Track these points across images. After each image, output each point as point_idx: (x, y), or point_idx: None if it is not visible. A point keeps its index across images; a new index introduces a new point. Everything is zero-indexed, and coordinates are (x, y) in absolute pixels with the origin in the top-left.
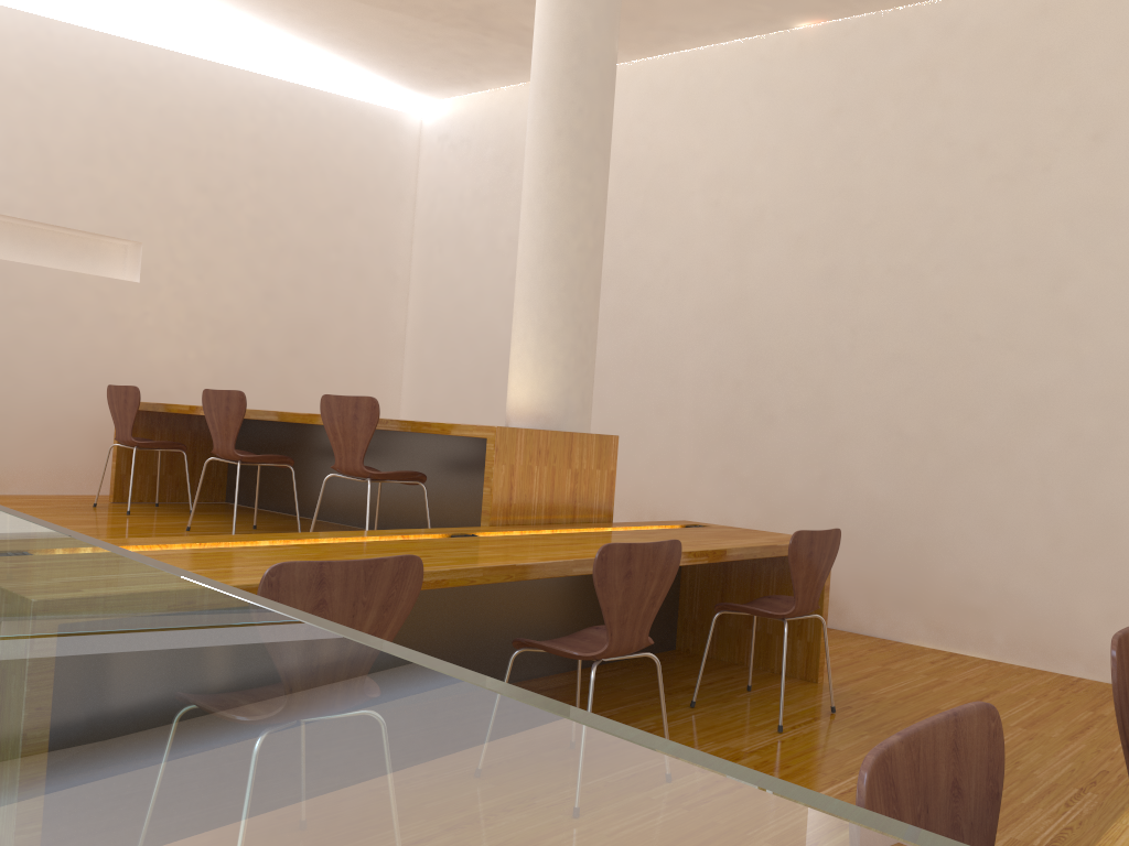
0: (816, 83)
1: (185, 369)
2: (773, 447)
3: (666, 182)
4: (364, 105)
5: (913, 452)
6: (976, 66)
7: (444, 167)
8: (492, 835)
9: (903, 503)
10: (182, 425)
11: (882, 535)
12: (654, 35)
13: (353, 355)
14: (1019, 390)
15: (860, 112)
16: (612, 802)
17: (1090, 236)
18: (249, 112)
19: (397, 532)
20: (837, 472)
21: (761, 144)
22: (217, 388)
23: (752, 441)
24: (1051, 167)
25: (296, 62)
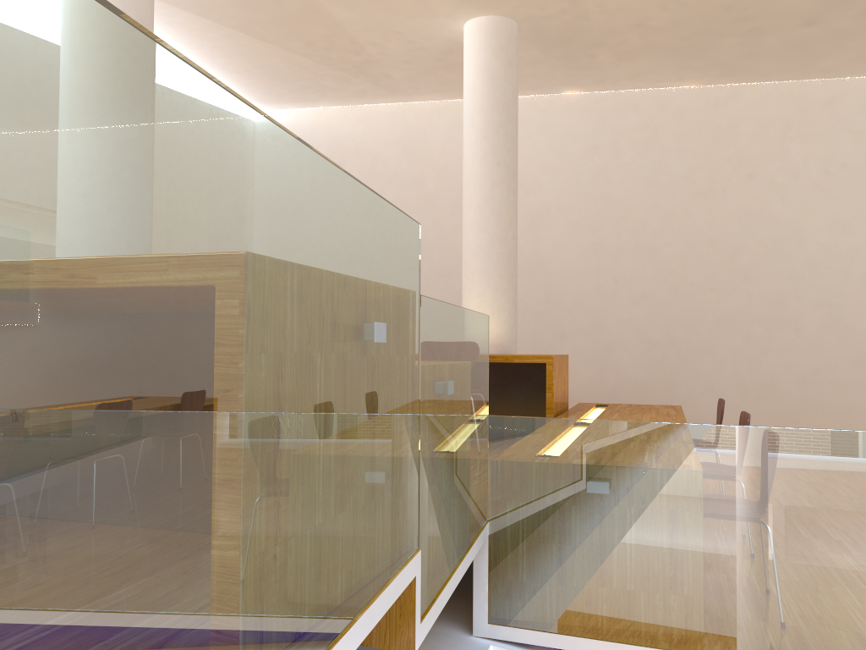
0: (579, 129)
1: None
2: (567, 353)
3: None
4: None
5: (658, 351)
6: (680, 130)
7: None
8: None
9: (654, 381)
10: None
11: (643, 401)
12: None
13: None
14: (717, 313)
15: (610, 150)
16: None
17: (750, 229)
18: None
19: None
20: (611, 365)
21: (544, 164)
22: None
23: (552, 350)
24: (726, 190)
25: None
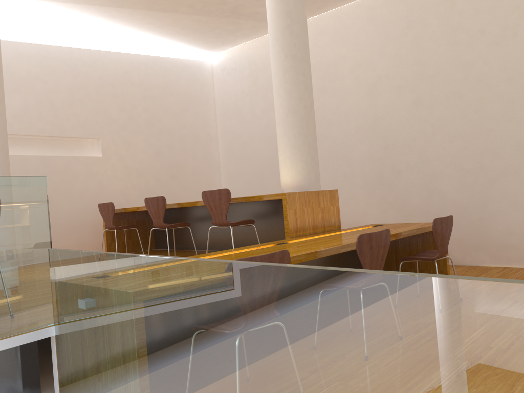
0: (396, 14)
1: (127, 192)
2: (402, 185)
3: (332, 72)
4: (185, 60)
5: (471, 177)
6: None
7: (226, 83)
8: (447, 339)
9: (470, 201)
10: (131, 217)
11: (462, 218)
12: (316, 5)
13: (198, 174)
14: (518, 140)
15: (420, 24)
16: (518, 312)
17: None
18: (137, 72)
19: (253, 246)
20: (435, 192)
21: (374, 47)
22: (142, 198)
23: (392, 184)
24: (517, 34)
25: (153, 46)
